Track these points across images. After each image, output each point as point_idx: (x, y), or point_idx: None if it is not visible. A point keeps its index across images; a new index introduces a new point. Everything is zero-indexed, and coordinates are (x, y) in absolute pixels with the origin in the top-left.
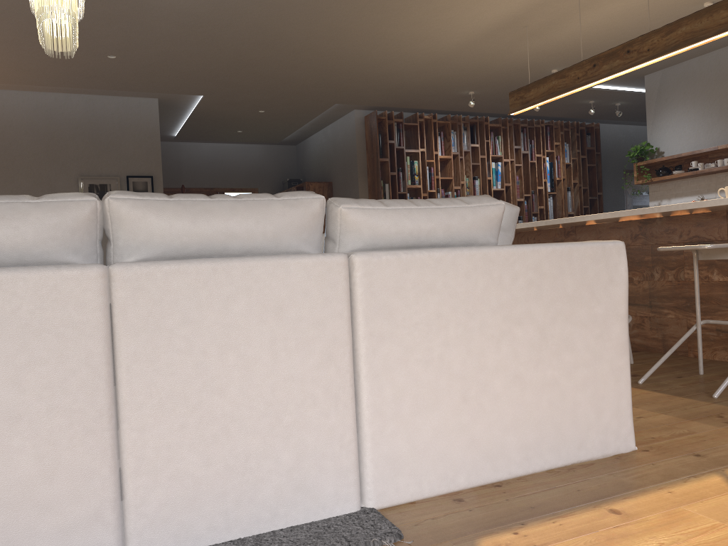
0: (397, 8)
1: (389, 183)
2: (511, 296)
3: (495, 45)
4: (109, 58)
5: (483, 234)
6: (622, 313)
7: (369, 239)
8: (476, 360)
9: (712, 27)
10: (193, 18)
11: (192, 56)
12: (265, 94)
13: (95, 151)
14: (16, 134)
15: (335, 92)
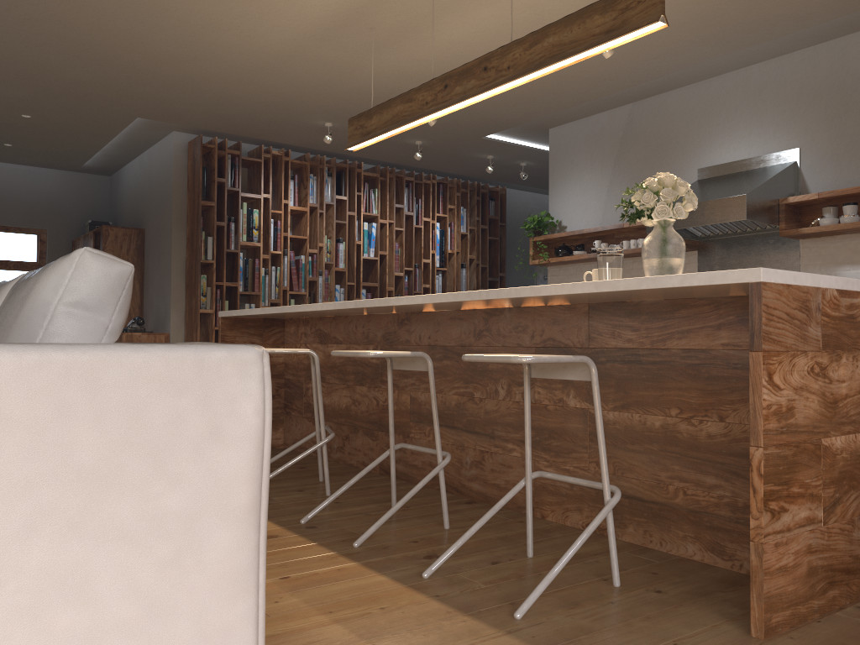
0: None
1: (214, 235)
2: None
3: (337, 53)
4: None
5: None
6: (240, 505)
7: None
8: None
9: (585, 38)
10: None
11: None
12: (17, 87)
13: None
14: None
15: (129, 98)
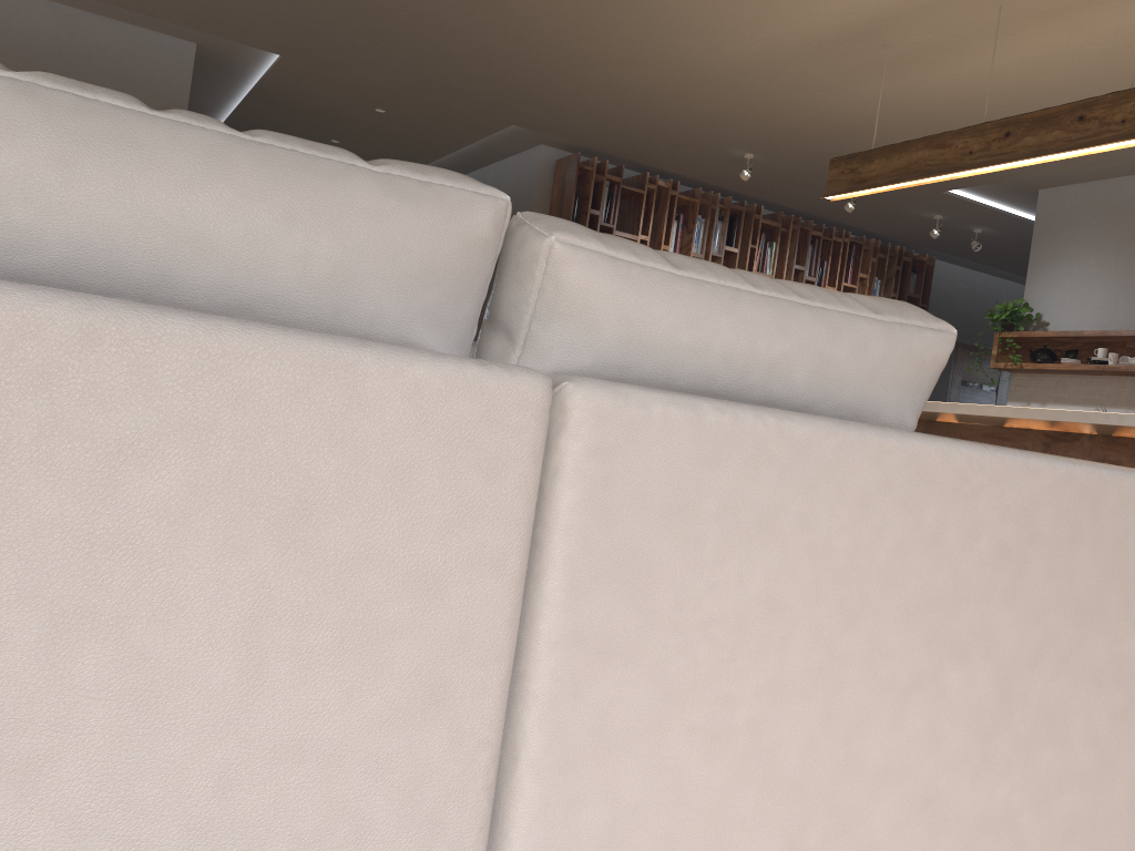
0: None
1: None
2: (955, 580)
3: (819, 71)
4: None
5: (896, 399)
6: None
7: (613, 351)
8: (841, 746)
9: None
10: None
11: None
12: (393, 77)
13: None
14: None
15: (518, 101)
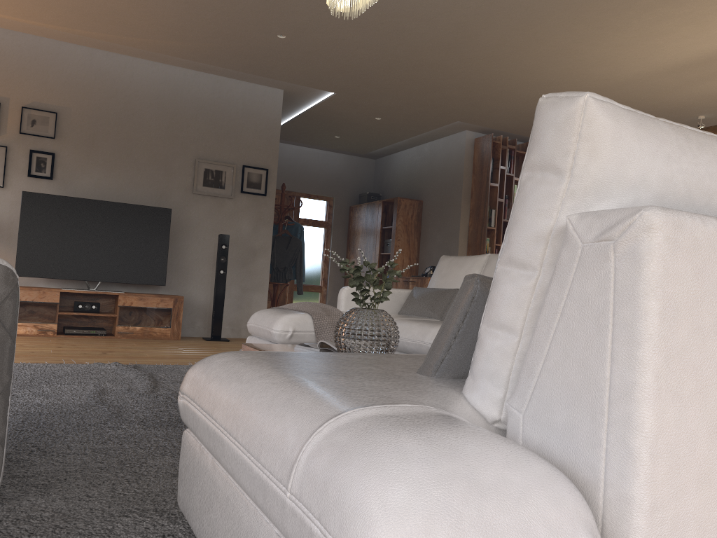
0: (616, 25)
1: (495, 209)
2: None
3: (671, 80)
4: (277, 38)
5: None
6: None
7: None
8: None
9: None
10: (403, 5)
11: (363, 48)
12: (398, 100)
13: (216, 135)
14: (141, 106)
15: (469, 108)
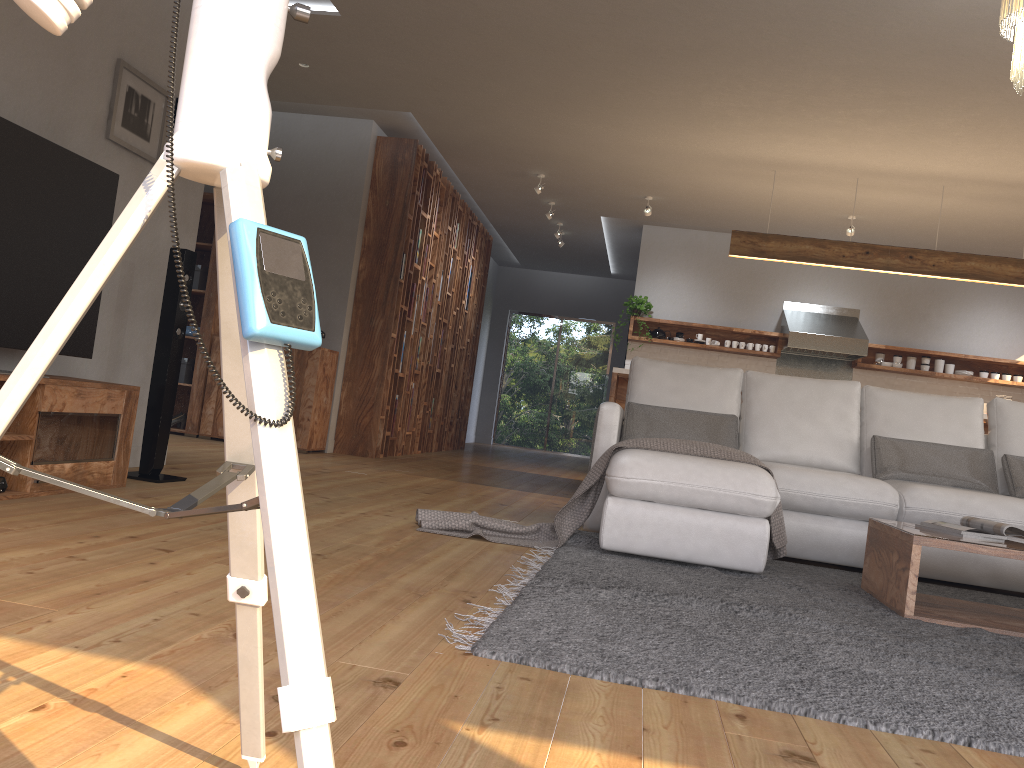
0: (806, 114)
1: (405, 253)
2: None
3: (712, 166)
4: None
5: None
6: None
7: None
8: None
9: (999, 274)
10: (728, 0)
11: (553, 2)
12: (406, 63)
13: (150, 16)
14: None
15: (468, 108)
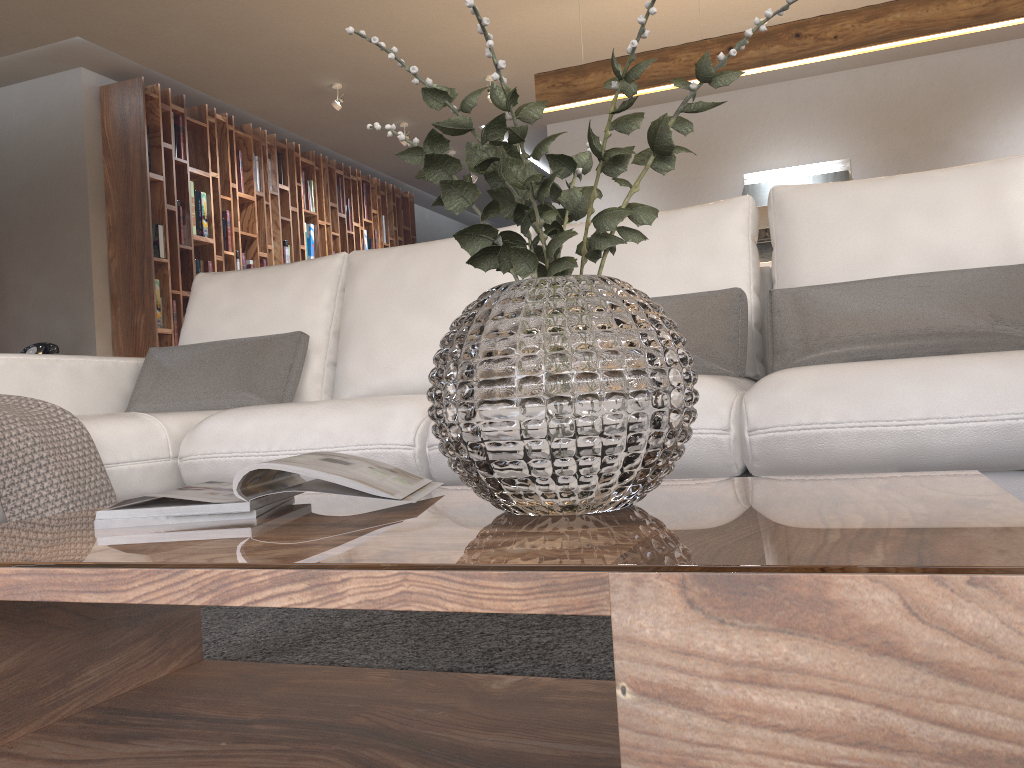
0: None
1: (164, 224)
2: None
3: None
4: None
5: None
6: None
7: None
8: None
9: (946, 19)
10: None
11: None
12: None
13: None
14: None
15: (117, 4)
